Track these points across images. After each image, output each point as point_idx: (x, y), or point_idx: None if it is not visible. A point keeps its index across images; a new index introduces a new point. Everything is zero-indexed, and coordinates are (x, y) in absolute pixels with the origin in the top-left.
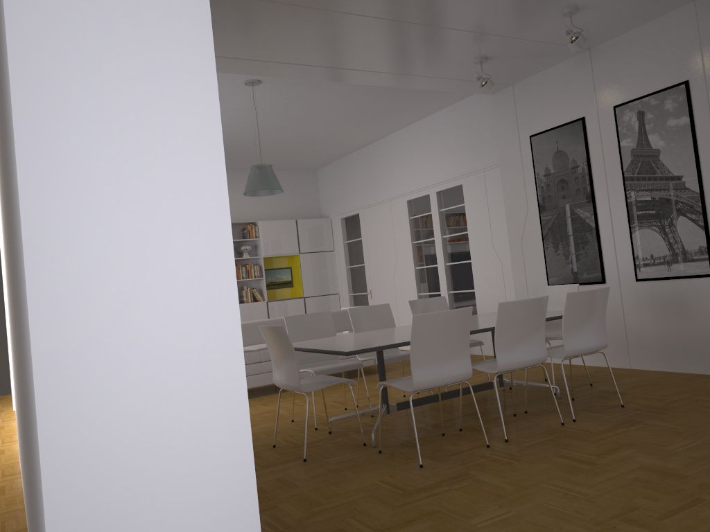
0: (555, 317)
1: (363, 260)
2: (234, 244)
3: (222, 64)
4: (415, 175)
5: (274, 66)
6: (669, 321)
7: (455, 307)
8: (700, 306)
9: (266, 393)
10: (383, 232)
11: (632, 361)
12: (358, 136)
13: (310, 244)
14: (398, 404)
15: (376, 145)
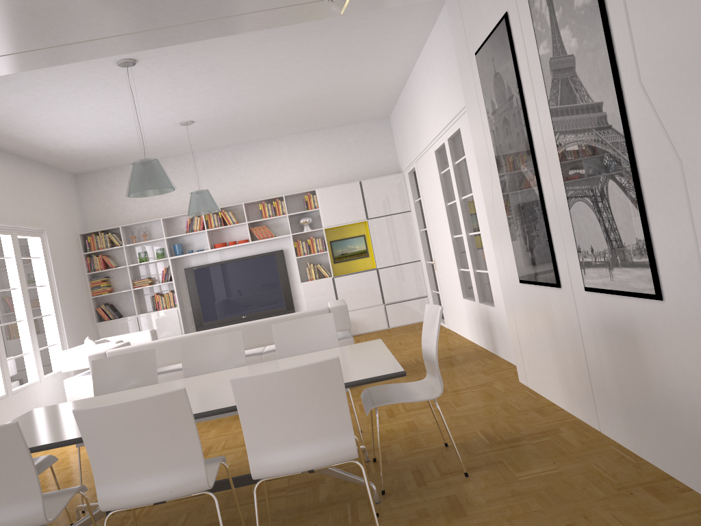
0: None
1: None
2: (295, 218)
3: (14, 63)
4: (433, 118)
5: (72, 48)
6: (625, 368)
7: (483, 291)
8: (654, 352)
9: None
10: (429, 190)
11: (600, 420)
12: (372, 78)
13: (379, 207)
14: None
15: (409, 83)
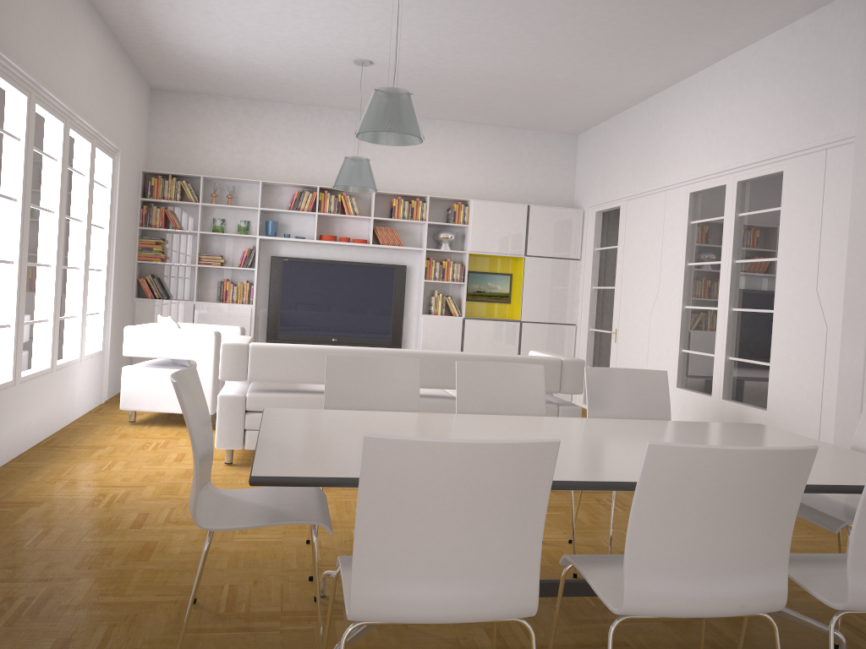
0: (859, 488)
1: None
2: (432, 229)
3: None
4: (710, 150)
5: None
6: None
7: (733, 386)
8: None
9: None
10: (647, 240)
11: None
12: (627, 77)
13: (543, 245)
14: None
15: (661, 98)
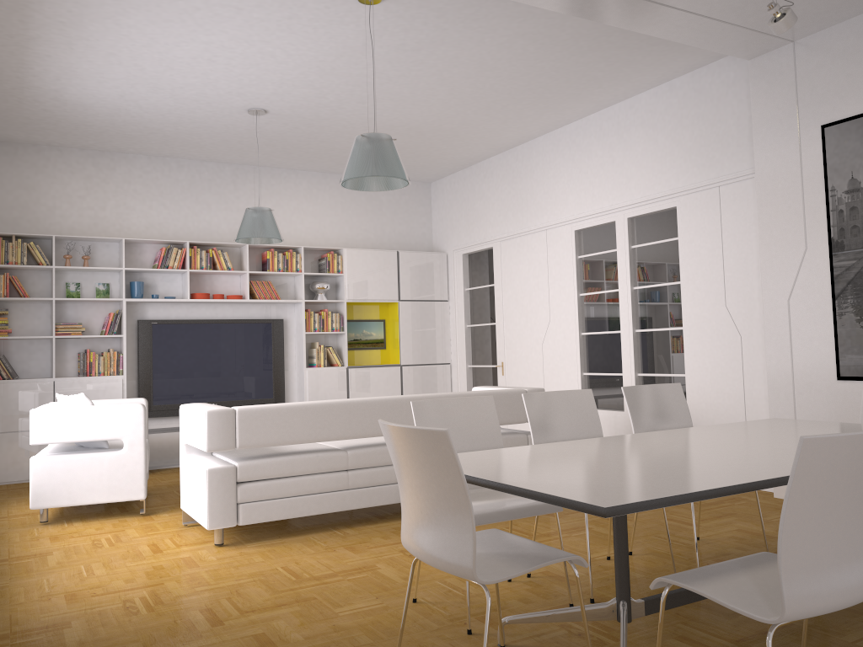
0: None
1: (489, 318)
2: (304, 280)
3: None
4: (593, 192)
5: None
6: None
7: None
8: None
9: (351, 523)
10: (530, 277)
11: None
12: (506, 128)
13: (415, 289)
14: (647, 601)
15: (530, 147)
